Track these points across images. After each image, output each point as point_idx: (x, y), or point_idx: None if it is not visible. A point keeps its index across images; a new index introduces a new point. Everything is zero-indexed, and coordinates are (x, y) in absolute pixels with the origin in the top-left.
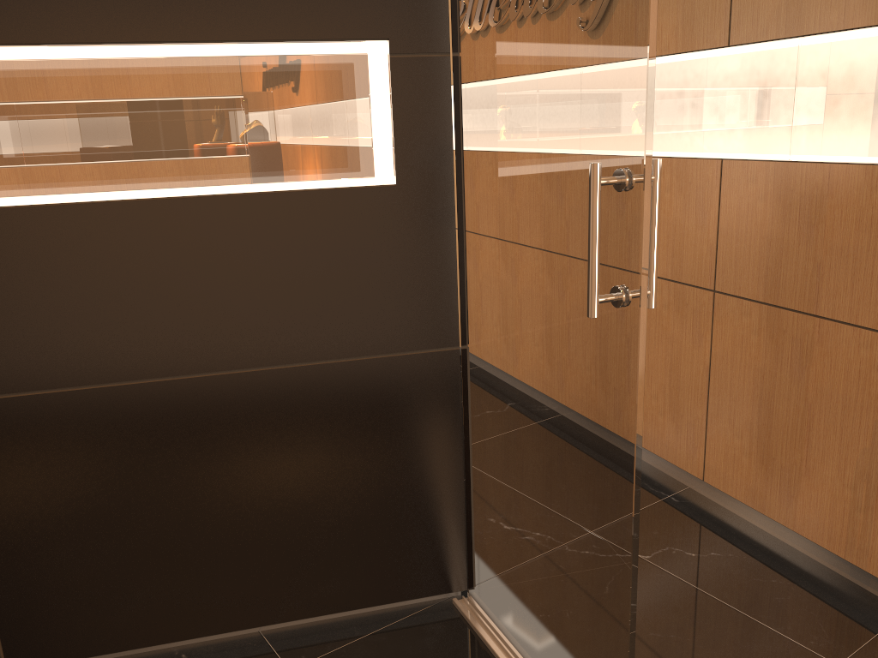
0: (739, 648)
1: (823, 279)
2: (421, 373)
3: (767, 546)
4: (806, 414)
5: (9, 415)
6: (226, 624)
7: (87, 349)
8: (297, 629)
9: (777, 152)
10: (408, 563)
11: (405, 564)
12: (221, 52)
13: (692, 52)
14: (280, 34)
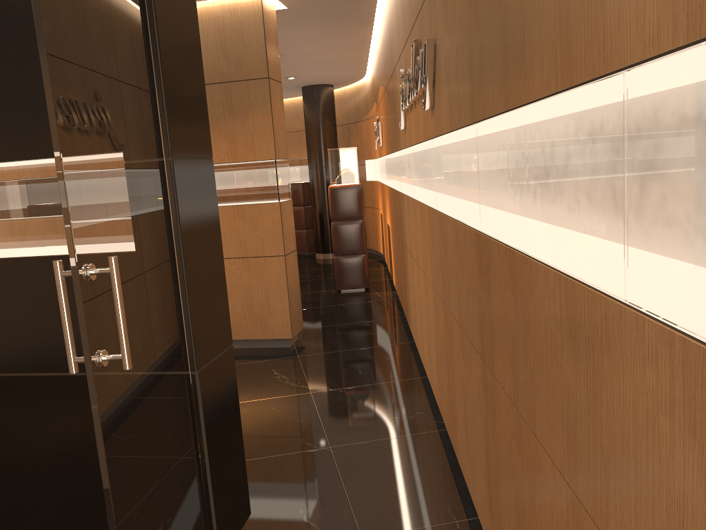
0: None
1: (494, 343)
2: None
3: None
4: (497, 469)
5: None
6: None
7: None
8: None
9: (477, 222)
10: None
11: None
12: (20, 166)
13: (453, 131)
14: (52, 153)
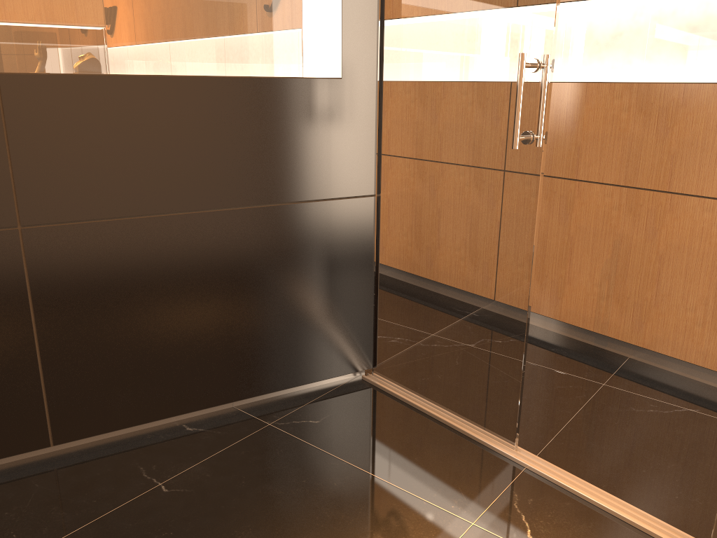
0: (547, 382)
1: (581, 156)
2: (351, 213)
3: (542, 333)
4: (569, 243)
5: (68, 238)
6: (215, 399)
7: (129, 188)
8: (261, 402)
9: None
10: (336, 350)
11: (334, 350)
12: None
13: None
14: None
